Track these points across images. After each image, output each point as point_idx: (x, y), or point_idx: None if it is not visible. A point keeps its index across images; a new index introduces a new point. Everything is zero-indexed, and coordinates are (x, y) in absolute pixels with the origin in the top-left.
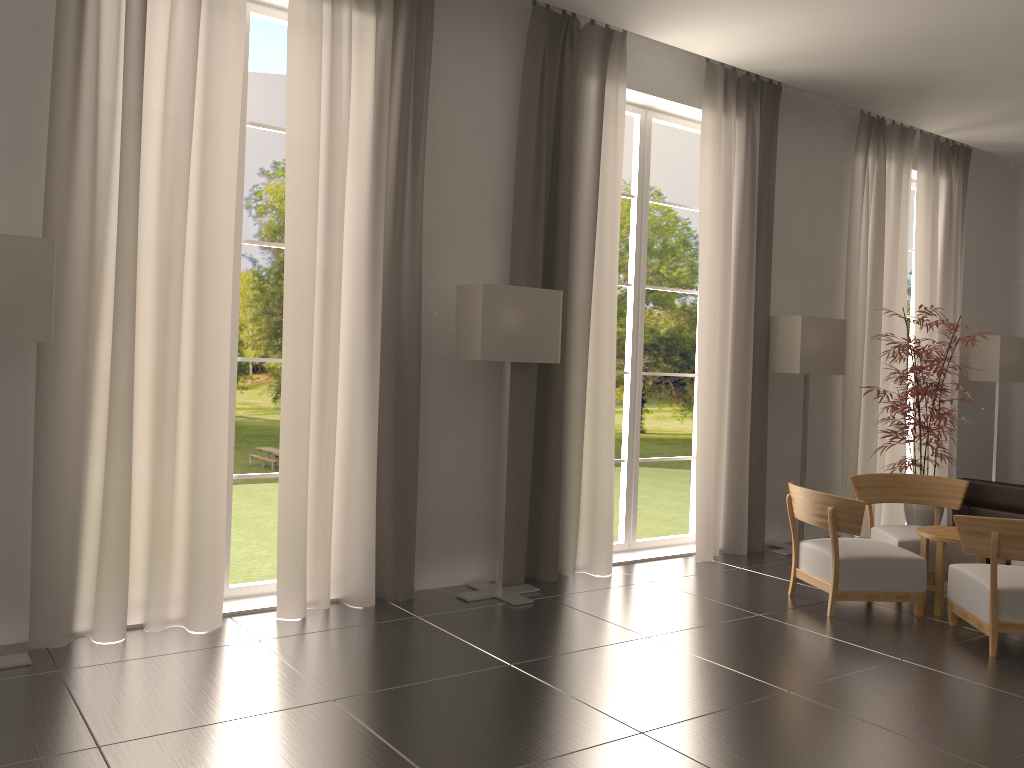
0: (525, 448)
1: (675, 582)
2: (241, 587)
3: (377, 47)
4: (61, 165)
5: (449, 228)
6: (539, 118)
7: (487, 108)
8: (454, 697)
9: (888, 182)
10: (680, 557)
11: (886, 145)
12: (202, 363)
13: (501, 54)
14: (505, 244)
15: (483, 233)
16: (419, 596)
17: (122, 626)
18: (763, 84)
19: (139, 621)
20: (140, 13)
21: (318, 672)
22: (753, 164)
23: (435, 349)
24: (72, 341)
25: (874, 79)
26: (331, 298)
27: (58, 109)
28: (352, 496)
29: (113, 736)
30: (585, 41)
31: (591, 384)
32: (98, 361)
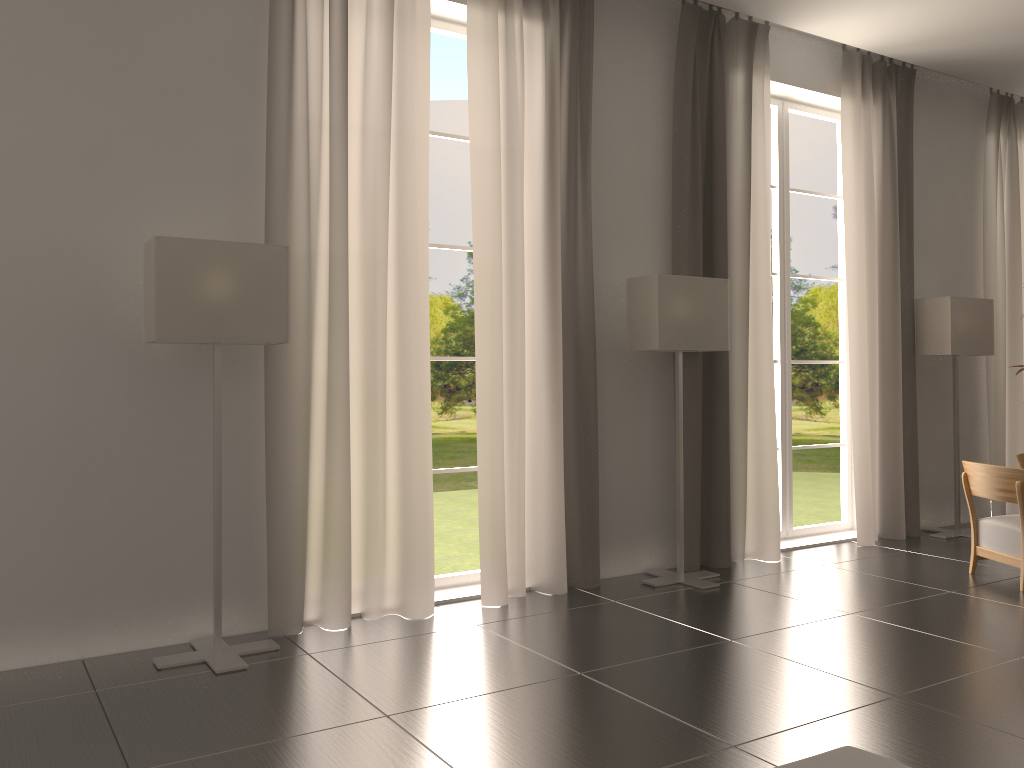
0: (695, 436)
1: (848, 565)
2: (438, 578)
3: (547, 52)
4: (280, 178)
5: (614, 224)
6: (692, 113)
7: (643, 106)
8: (694, 669)
9: (1019, 161)
10: (840, 543)
11: (1015, 124)
12: (408, 361)
13: (653, 53)
14: (665, 237)
15: (644, 227)
16: (605, 583)
17: (349, 614)
18: (897, 68)
19: (357, 610)
20: (343, 31)
21: (550, 650)
22: (892, 148)
23: (606, 342)
24: (295, 343)
25: (1014, 56)
26: (516, 295)
27: (275, 125)
28: (541, 486)
29: (394, 707)
30: (730, 35)
31: (751, 372)
32: (314, 362)
